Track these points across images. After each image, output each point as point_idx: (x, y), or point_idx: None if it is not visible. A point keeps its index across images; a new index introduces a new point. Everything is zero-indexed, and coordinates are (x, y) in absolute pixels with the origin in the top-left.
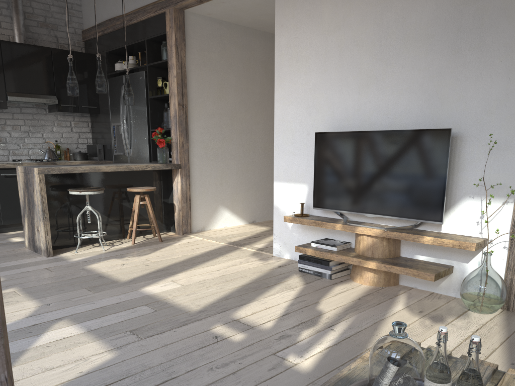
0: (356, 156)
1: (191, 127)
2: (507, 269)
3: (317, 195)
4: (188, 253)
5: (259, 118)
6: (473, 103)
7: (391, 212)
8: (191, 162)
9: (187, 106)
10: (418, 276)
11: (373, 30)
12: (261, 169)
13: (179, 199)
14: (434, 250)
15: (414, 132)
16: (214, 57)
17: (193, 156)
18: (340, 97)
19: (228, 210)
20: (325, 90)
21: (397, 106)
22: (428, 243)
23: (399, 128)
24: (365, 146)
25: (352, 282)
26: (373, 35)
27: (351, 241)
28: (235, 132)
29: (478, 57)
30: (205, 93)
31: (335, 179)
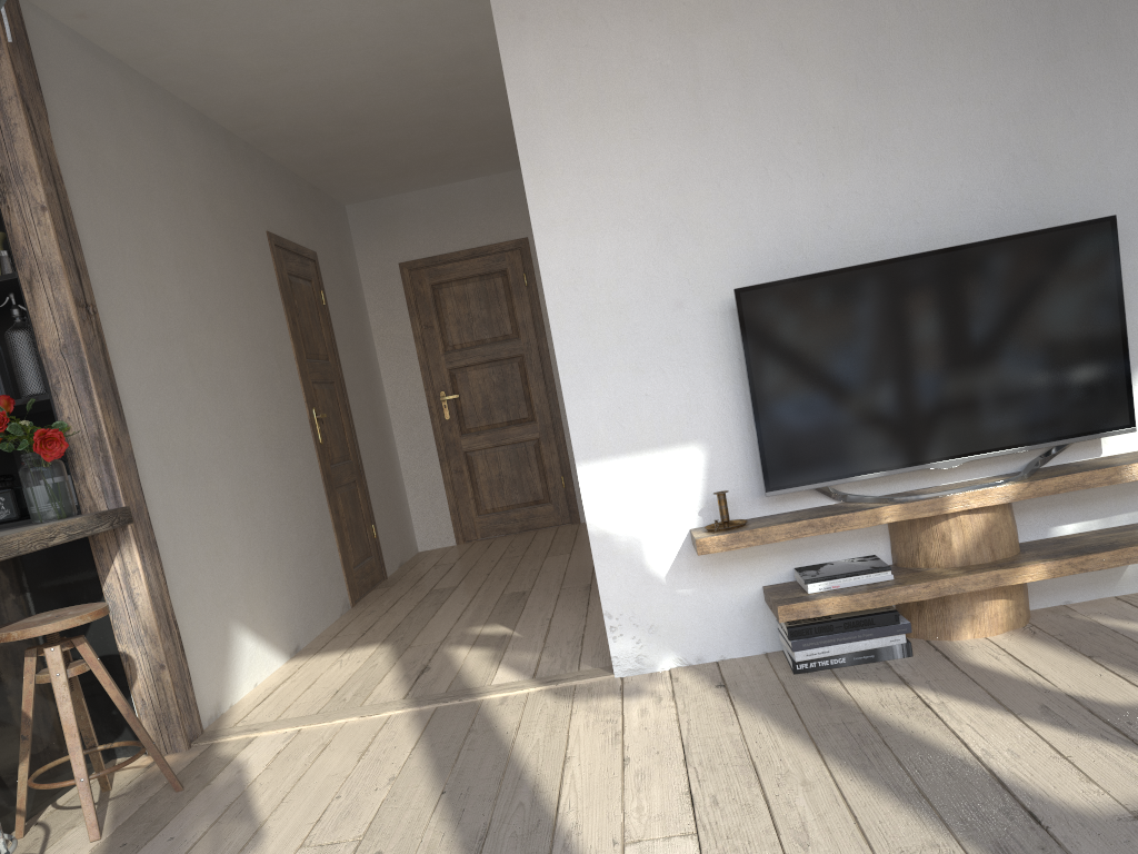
0: (878, 325)
1: (116, 381)
2: None
3: (772, 456)
4: (385, 771)
5: (236, 348)
6: (1117, 162)
7: (1004, 439)
8: (144, 498)
9: (97, 311)
10: None
11: (833, 17)
12: (273, 493)
13: (152, 628)
14: (1094, 501)
15: (1028, 240)
16: (111, 157)
17: (144, 477)
18: (765, 192)
19: (248, 633)
20: (714, 181)
21: (935, 194)
22: None
23: (952, 244)
24: (901, 296)
25: (959, 643)
26: (837, 29)
27: (873, 552)
28: (206, 393)
29: (1108, 63)
30: (120, 269)
31: (824, 399)
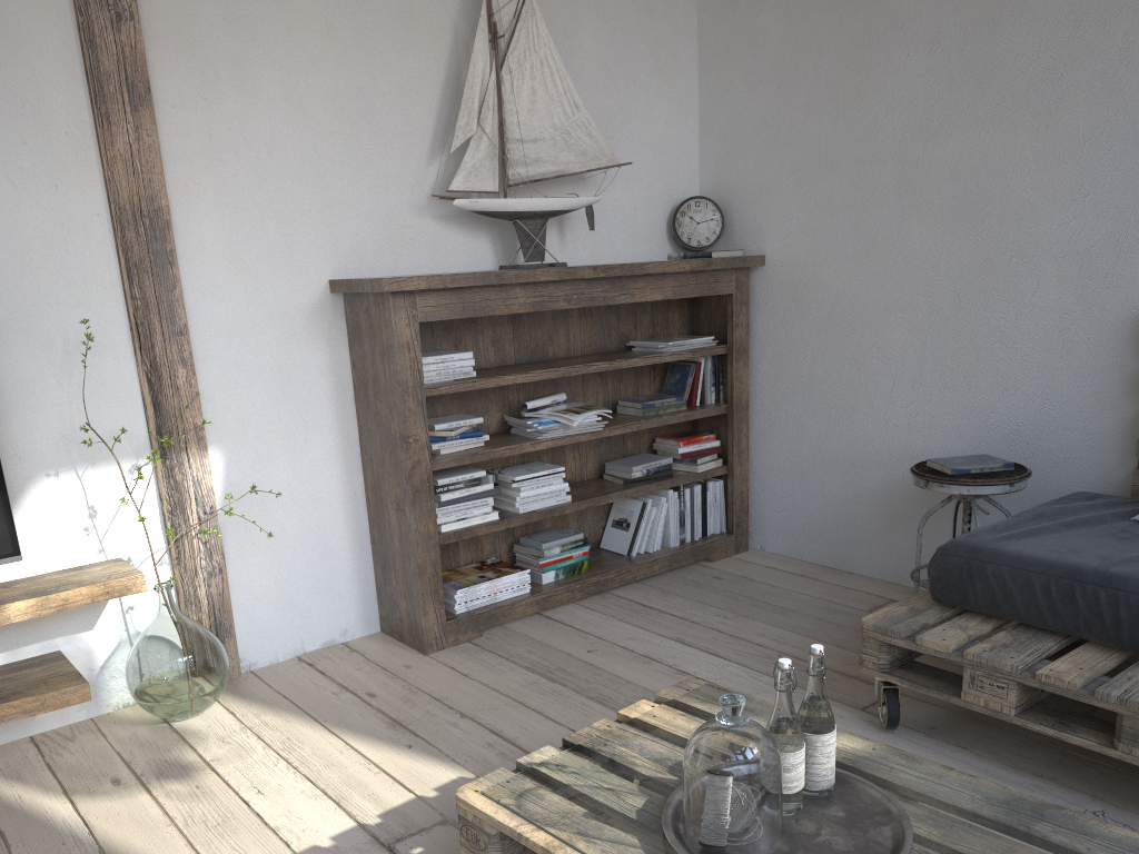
0: None
1: None
2: (186, 605)
3: None
4: None
5: None
6: None
7: None
8: None
9: None
10: (45, 707)
11: None
12: None
13: None
14: None
15: None
16: None
17: None
18: None
19: None
20: None
21: None
22: (25, 618)
23: None
24: None
25: None
26: None
27: None
28: None
29: None
30: None
31: None
